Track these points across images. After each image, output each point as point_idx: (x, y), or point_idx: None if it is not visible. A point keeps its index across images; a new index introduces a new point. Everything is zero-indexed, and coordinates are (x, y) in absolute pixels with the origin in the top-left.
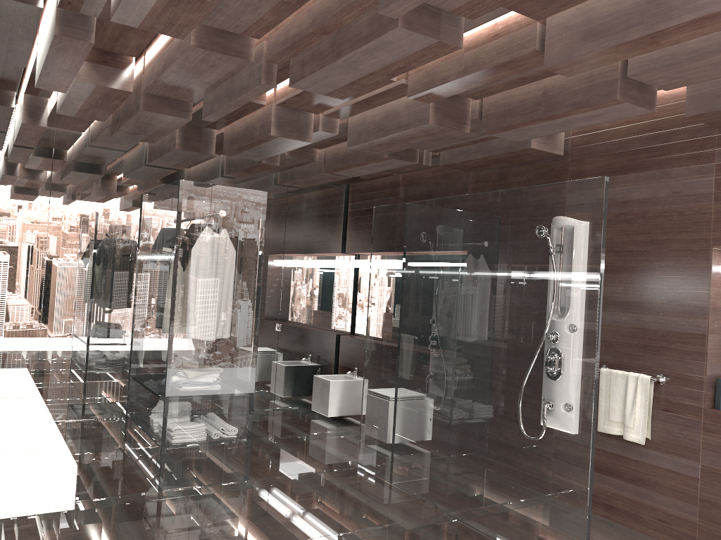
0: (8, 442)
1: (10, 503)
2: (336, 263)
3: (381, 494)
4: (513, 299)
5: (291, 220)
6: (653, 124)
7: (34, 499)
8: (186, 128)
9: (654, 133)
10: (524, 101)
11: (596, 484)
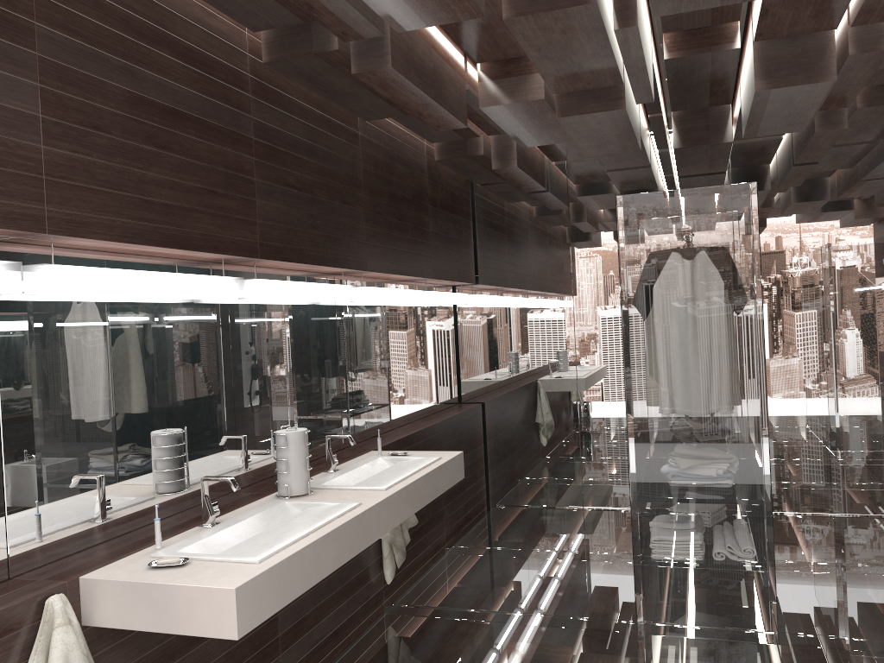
0: (250, 547)
1: (180, 618)
2: None
3: None
4: None
5: None
6: None
7: (200, 619)
8: (685, 115)
9: None
10: None
11: None
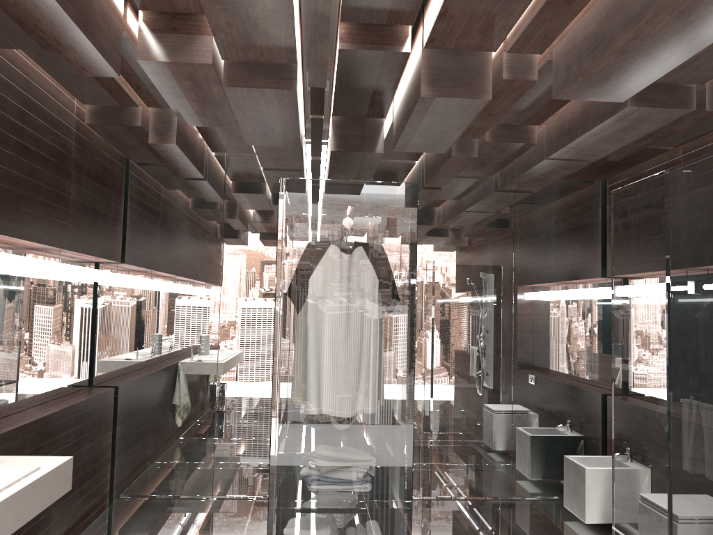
0: None
1: None
2: (593, 292)
3: None
4: None
5: (522, 236)
6: None
7: None
8: (344, 122)
9: None
10: None
11: None
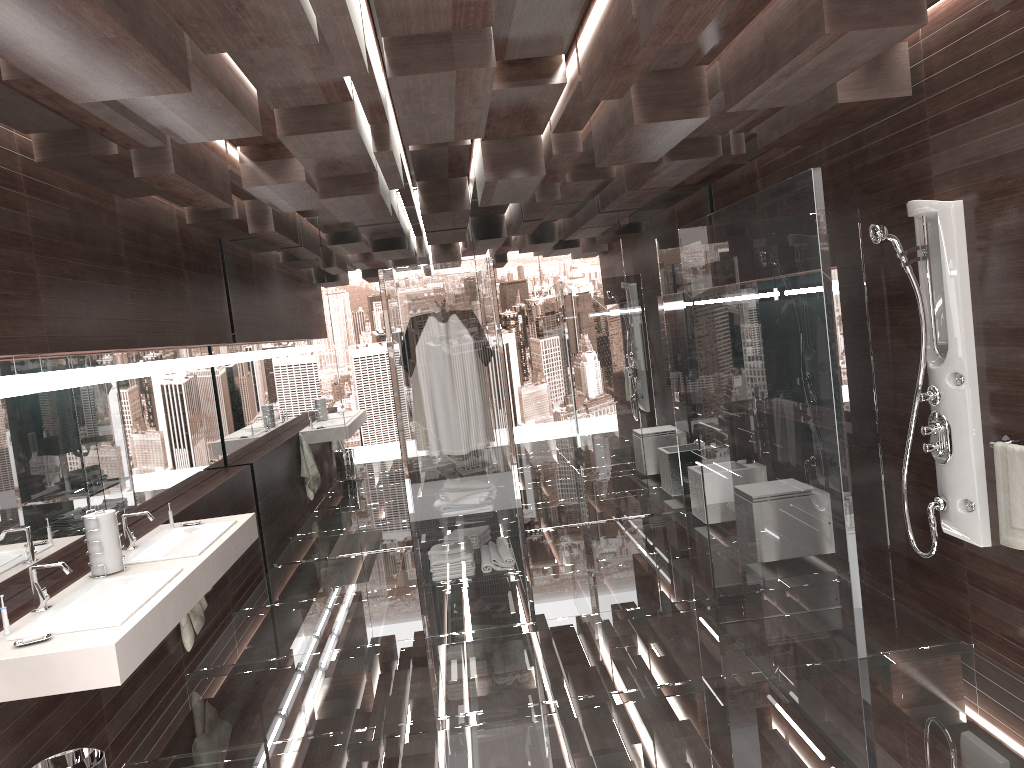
0: (101, 616)
1: (62, 680)
2: None
3: (691, 640)
4: (766, 365)
5: (631, 256)
6: (1018, 12)
7: (83, 676)
8: (429, 185)
9: (1021, 29)
10: (751, 55)
11: (1021, 628)
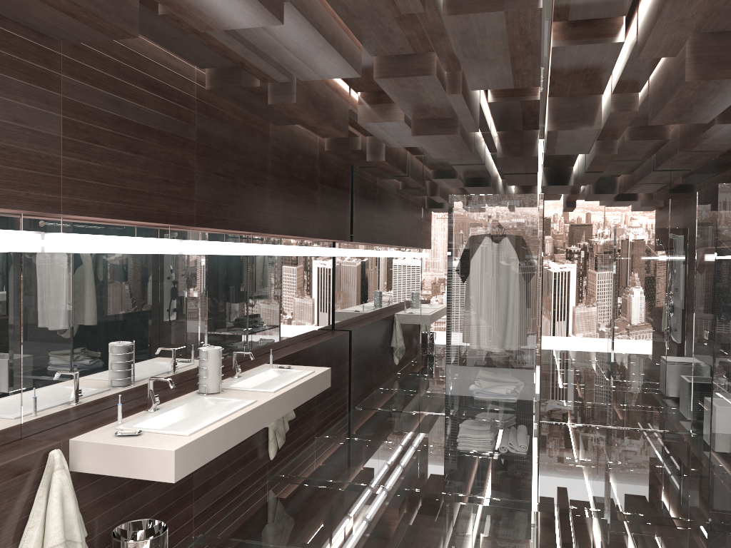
0: (182, 425)
1: (137, 468)
2: None
3: None
4: None
5: (677, 210)
6: None
7: (150, 469)
8: (507, 135)
9: None
10: None
11: None
